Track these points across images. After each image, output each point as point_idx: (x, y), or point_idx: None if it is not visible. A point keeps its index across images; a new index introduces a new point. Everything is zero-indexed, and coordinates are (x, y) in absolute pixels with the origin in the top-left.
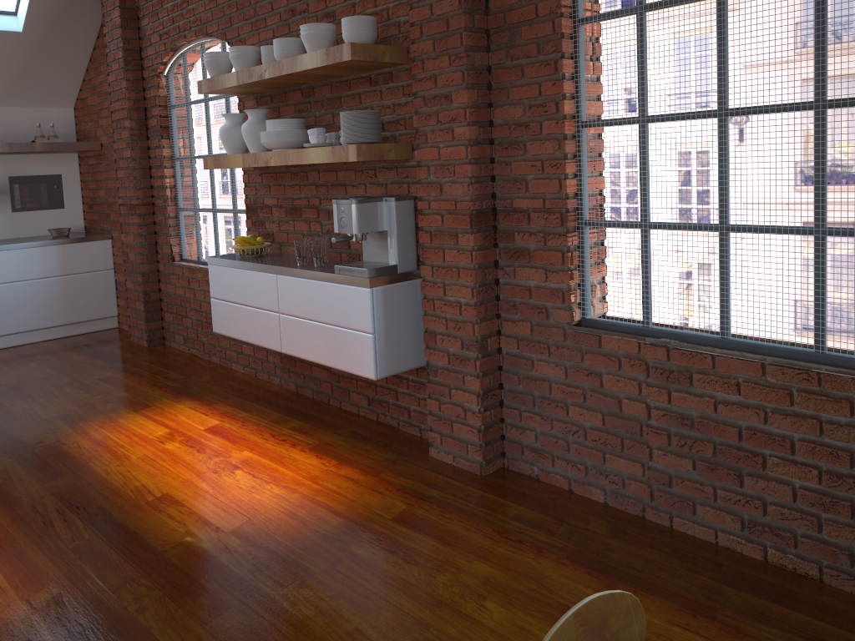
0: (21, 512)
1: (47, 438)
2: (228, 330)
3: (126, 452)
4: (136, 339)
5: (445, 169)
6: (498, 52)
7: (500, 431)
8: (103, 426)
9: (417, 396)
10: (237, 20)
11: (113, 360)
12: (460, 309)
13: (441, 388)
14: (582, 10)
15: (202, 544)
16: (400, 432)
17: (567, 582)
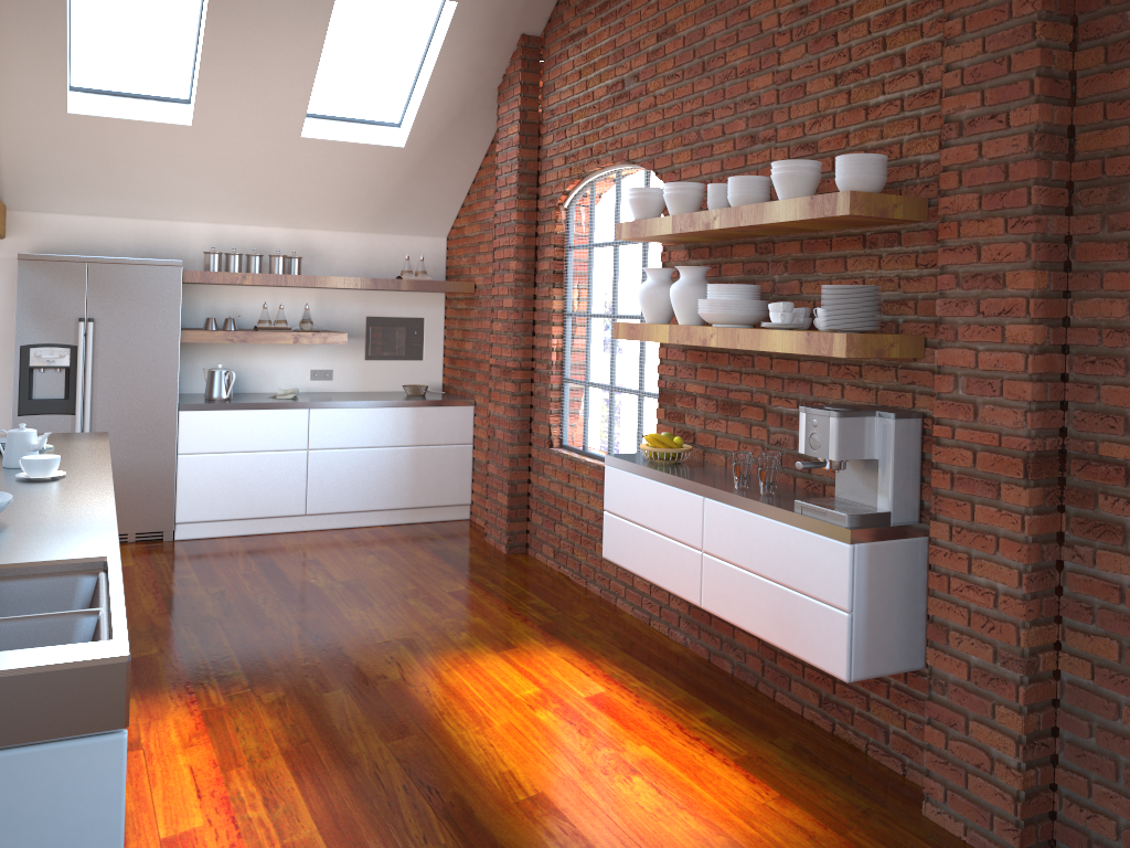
0: (361, 779)
1: (390, 671)
2: (624, 558)
3: (486, 714)
4: (492, 540)
5: (985, 383)
6: (1088, 217)
7: (1049, 805)
8: (457, 667)
9: (902, 711)
10: (671, 145)
11: (465, 568)
12: (995, 599)
13: (951, 714)
14: None
15: None
16: (869, 761)
17: None
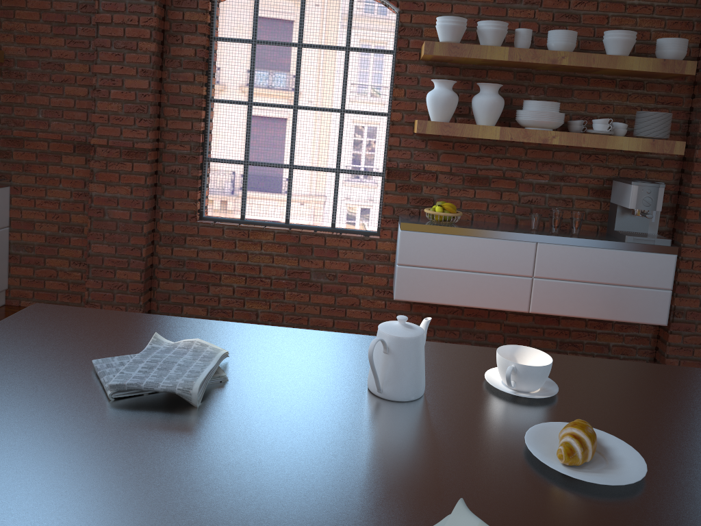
0: None
1: None
2: (428, 296)
3: None
4: None
5: None
6: None
7: None
8: None
9: (620, 333)
10: None
11: None
12: None
13: (687, 325)
14: None
15: None
16: None
17: None
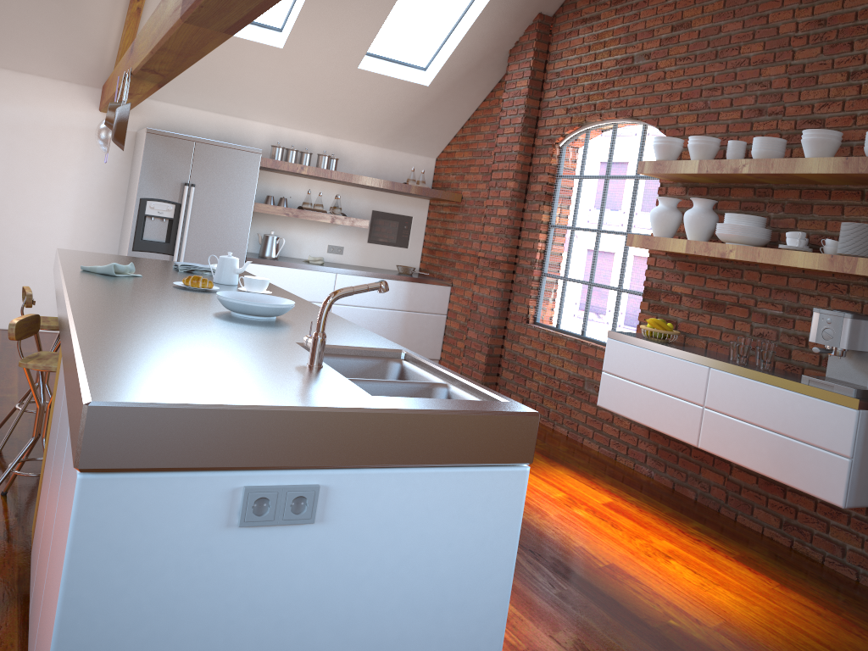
0: None
1: None
2: (620, 407)
3: (539, 506)
4: None
5: None
6: None
7: None
8: None
9: (860, 535)
10: (678, 109)
11: None
12: None
13: None
14: None
15: (693, 633)
16: (827, 569)
17: None
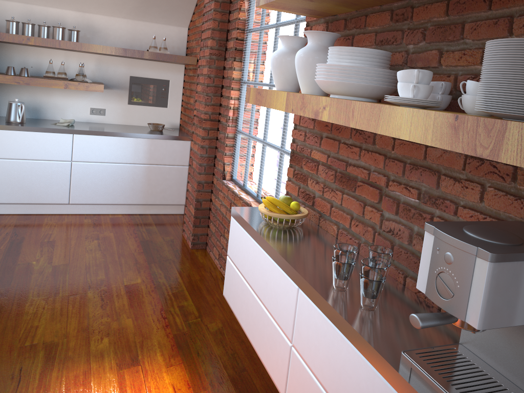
0: None
1: (3, 391)
2: (235, 306)
3: None
4: (186, 236)
5: None
6: None
7: None
8: (69, 390)
9: None
10: None
11: (153, 260)
12: None
13: None
14: None
15: None
16: None
17: None
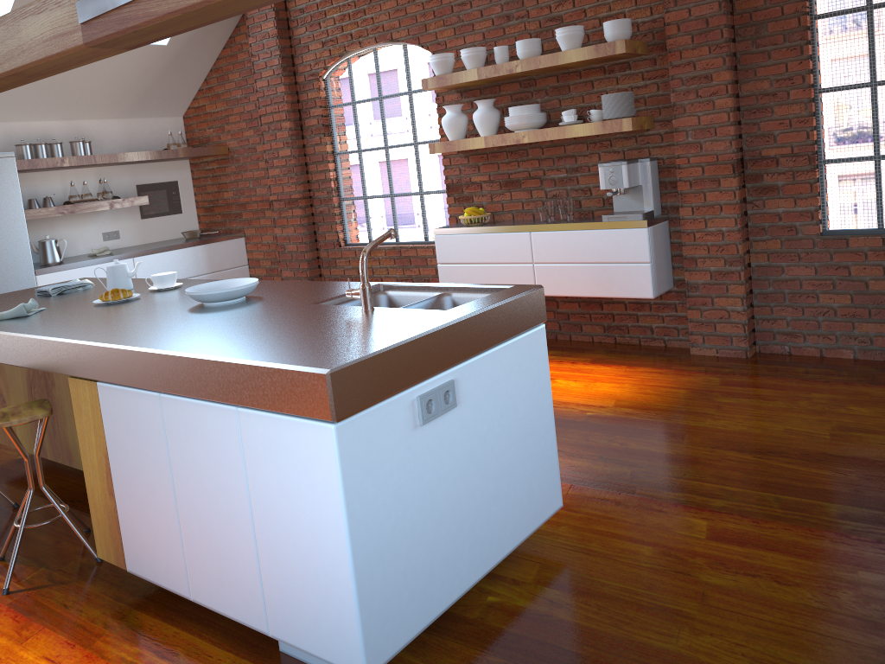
0: None
1: None
2: None
3: None
4: None
5: (705, 131)
6: (745, 42)
7: (753, 325)
8: None
9: (660, 315)
10: (434, 26)
11: None
12: (722, 235)
13: (703, 299)
14: (814, 9)
15: (605, 414)
16: (645, 346)
17: (884, 392)
